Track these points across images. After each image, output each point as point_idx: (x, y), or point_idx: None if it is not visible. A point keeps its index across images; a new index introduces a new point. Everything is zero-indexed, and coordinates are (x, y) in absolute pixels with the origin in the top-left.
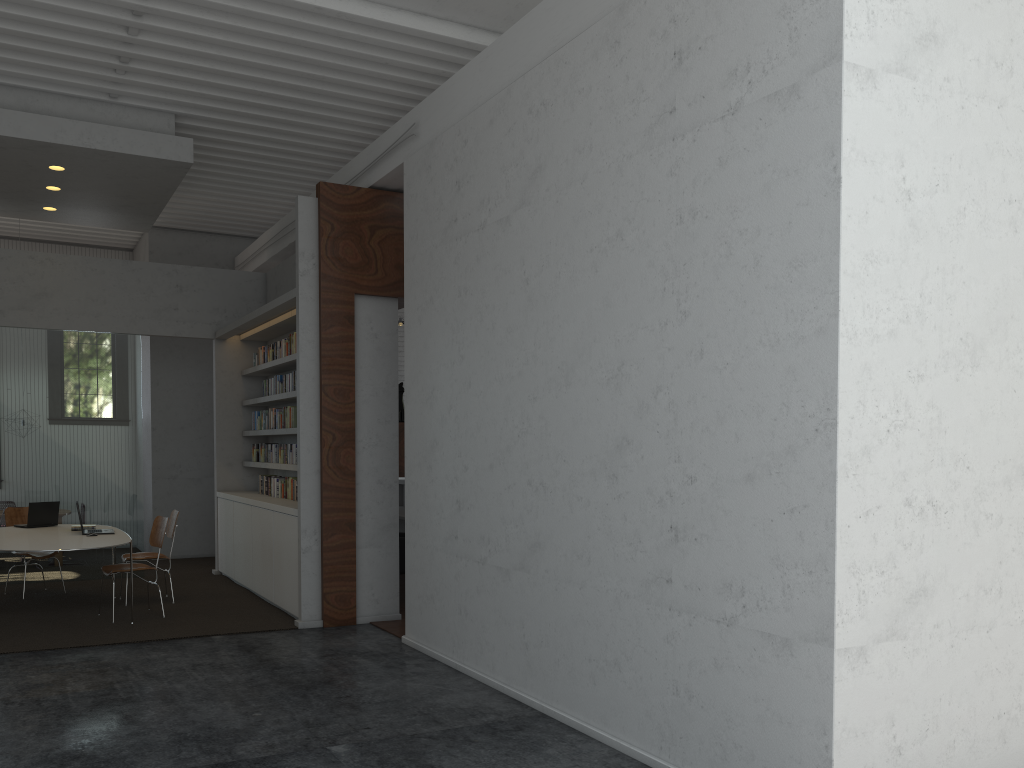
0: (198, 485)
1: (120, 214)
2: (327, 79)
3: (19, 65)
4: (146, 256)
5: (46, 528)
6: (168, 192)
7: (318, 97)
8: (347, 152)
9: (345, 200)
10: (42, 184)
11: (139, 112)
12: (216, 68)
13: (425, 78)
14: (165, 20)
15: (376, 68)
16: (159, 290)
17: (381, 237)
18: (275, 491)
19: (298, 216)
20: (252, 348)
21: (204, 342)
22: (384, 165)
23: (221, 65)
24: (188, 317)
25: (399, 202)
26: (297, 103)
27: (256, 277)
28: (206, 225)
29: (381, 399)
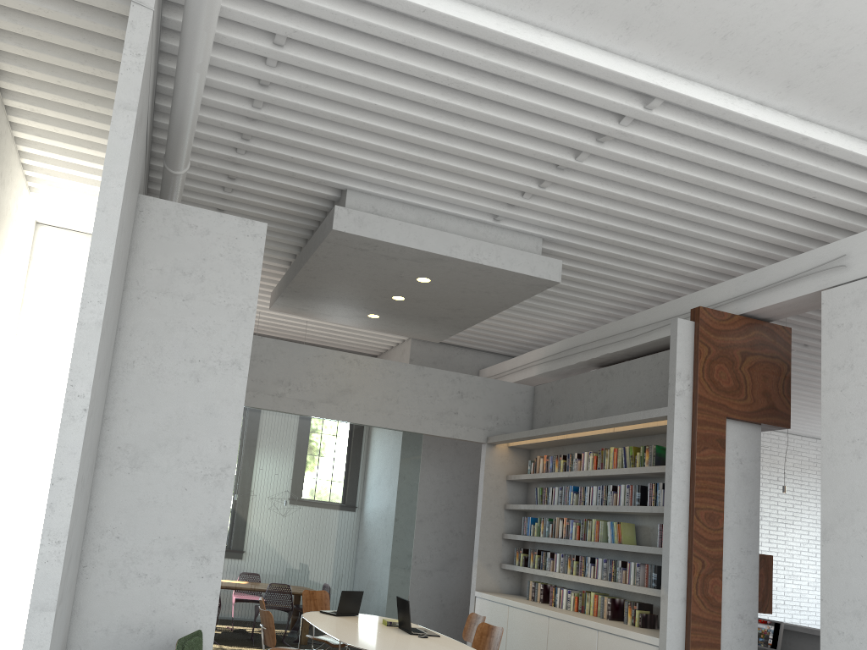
0: (429, 577)
1: (432, 325)
2: (732, 211)
3: (435, 186)
4: (403, 363)
5: (354, 618)
6: (502, 308)
7: (698, 228)
8: (673, 282)
9: (720, 325)
10: (392, 293)
11: (513, 234)
12: (629, 196)
13: (833, 214)
14: (621, 147)
15: (792, 202)
16: (443, 394)
17: (750, 363)
18: (564, 602)
19: (676, 337)
20: (517, 455)
21: (447, 443)
22: (772, 294)
23: (633, 193)
24: (465, 421)
25: (767, 331)
26: (668, 233)
27: (525, 389)
28: (464, 340)
29: (743, 527)
